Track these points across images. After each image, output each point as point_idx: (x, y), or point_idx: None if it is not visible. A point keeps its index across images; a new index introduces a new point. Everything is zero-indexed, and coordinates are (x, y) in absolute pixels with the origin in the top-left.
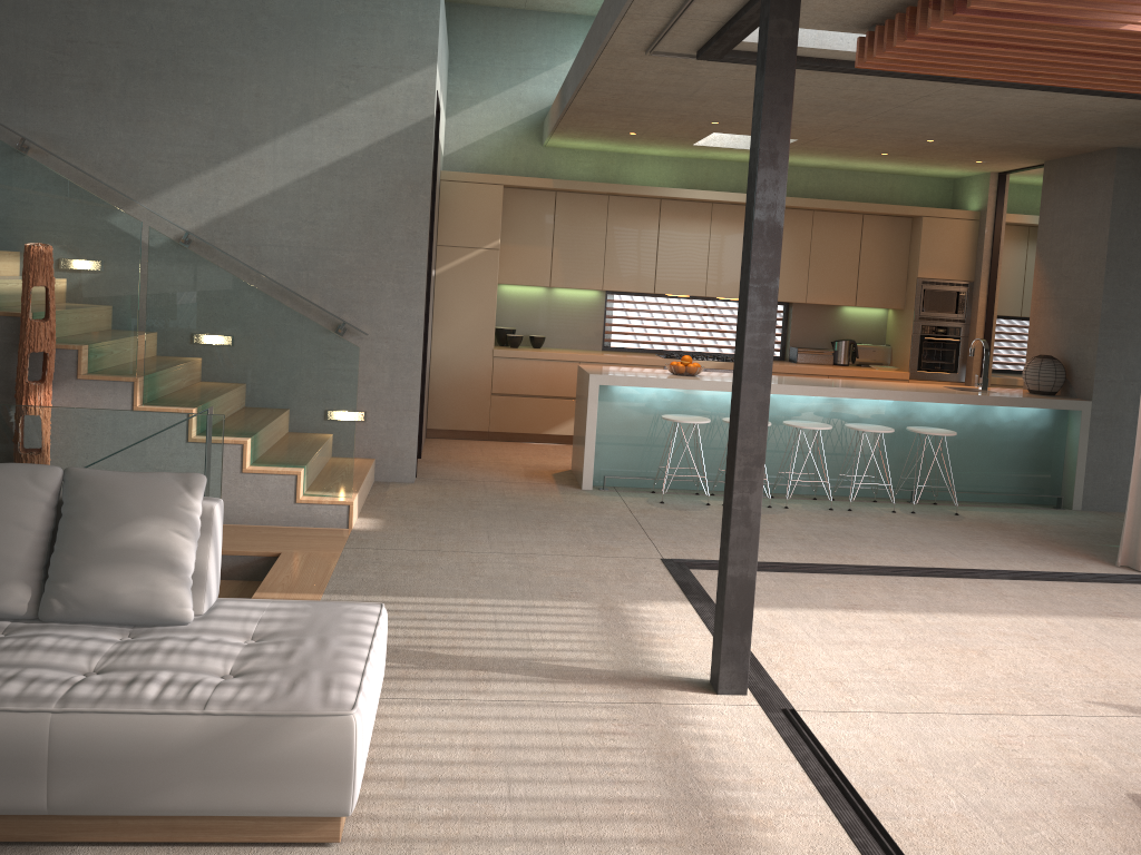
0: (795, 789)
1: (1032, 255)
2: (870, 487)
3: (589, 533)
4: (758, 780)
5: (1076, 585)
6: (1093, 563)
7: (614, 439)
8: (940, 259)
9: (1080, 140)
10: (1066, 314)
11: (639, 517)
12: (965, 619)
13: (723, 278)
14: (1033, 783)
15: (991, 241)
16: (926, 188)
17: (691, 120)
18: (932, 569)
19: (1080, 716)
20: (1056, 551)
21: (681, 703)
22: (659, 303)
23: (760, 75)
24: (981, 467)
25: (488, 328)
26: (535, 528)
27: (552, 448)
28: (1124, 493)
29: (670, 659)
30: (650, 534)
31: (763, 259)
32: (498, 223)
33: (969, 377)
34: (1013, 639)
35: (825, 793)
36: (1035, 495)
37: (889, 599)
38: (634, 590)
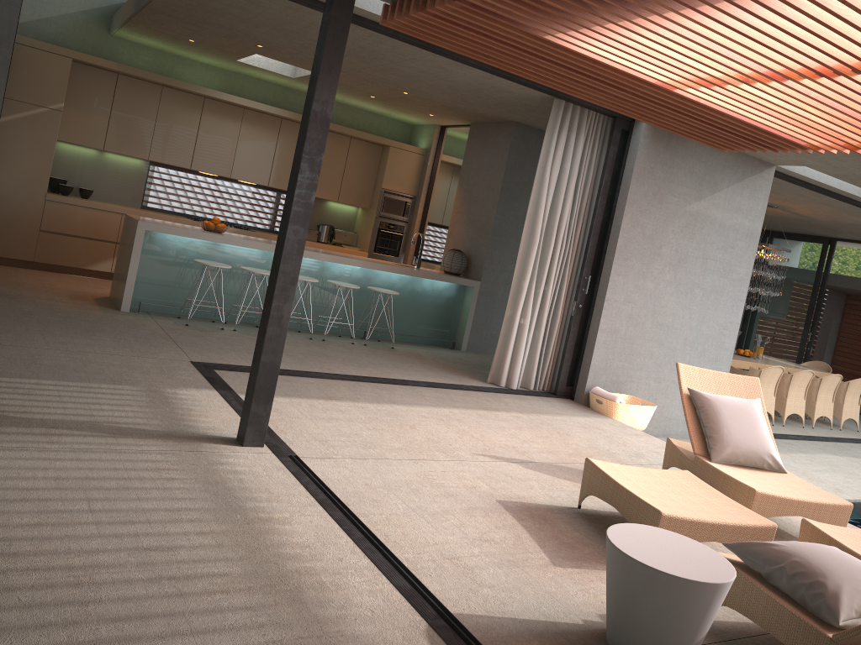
0: (302, 501)
1: (453, 185)
2: (338, 326)
3: (131, 341)
4: (276, 496)
5: (465, 392)
6: (474, 380)
7: (152, 274)
8: (398, 178)
9: (495, 112)
10: (472, 224)
11: (170, 333)
12: (401, 408)
13: (246, 166)
14: (445, 495)
15: (431, 170)
16: (394, 128)
17: (242, 40)
18: (379, 378)
19: (470, 461)
20: (453, 373)
21: (217, 451)
22: (192, 178)
23: (328, 8)
24: (410, 318)
25: (44, 176)
26: (84, 334)
27: (90, 280)
28: (491, 342)
29: (205, 425)
30: (180, 345)
31: (315, 139)
32: (64, 89)
33: (406, 261)
34: (430, 420)
35: (322, 502)
36: (441, 340)
37: (353, 394)
38: (172, 380)
